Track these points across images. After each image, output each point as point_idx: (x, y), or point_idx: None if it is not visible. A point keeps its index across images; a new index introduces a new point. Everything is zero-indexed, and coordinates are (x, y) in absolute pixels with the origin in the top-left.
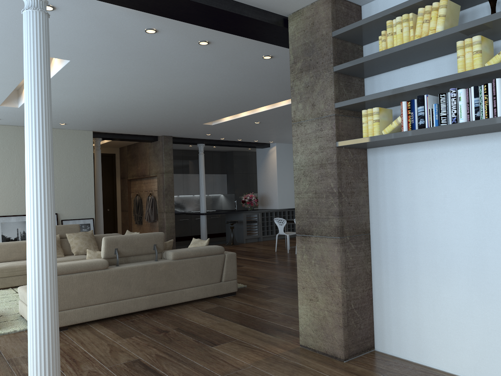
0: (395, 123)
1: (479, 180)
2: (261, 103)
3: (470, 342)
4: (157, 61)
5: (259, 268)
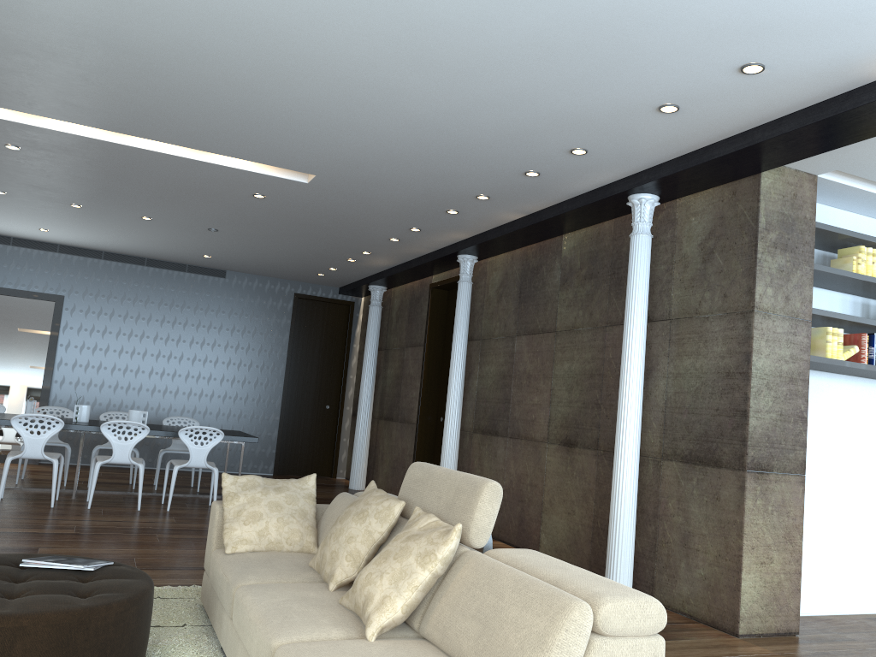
0: (853, 352)
1: (851, 419)
2: (234, 149)
3: (836, 577)
4: (553, 59)
5: (103, 548)
